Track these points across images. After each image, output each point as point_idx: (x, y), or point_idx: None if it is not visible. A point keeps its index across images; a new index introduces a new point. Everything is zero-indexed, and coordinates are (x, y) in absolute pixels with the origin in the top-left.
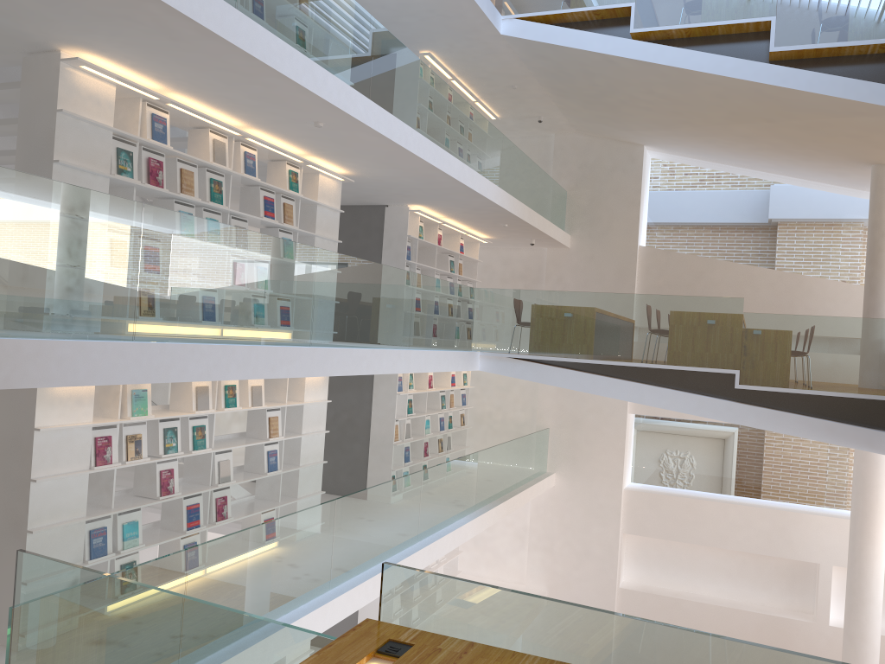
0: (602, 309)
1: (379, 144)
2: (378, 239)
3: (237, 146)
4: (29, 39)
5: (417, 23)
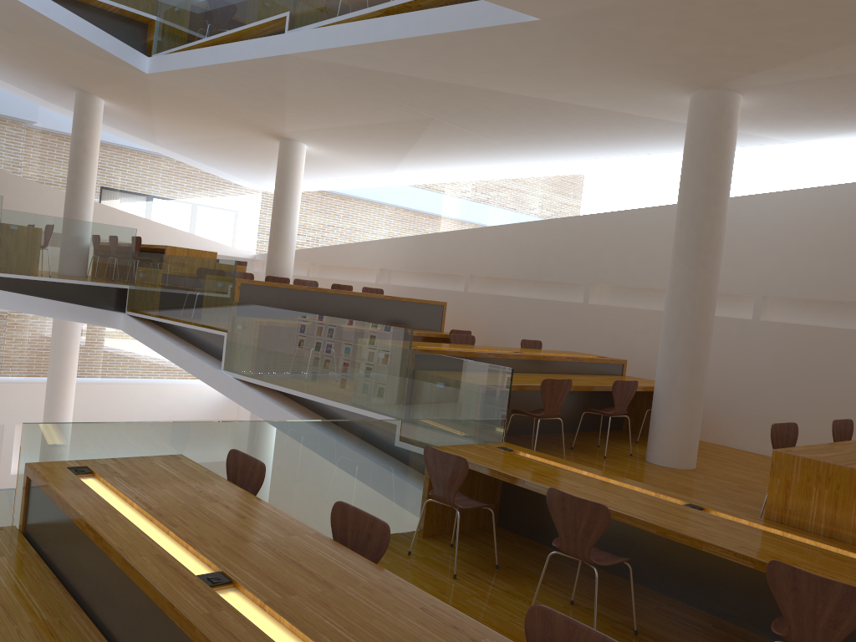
0: None
1: None
2: None
3: None
4: None
5: None
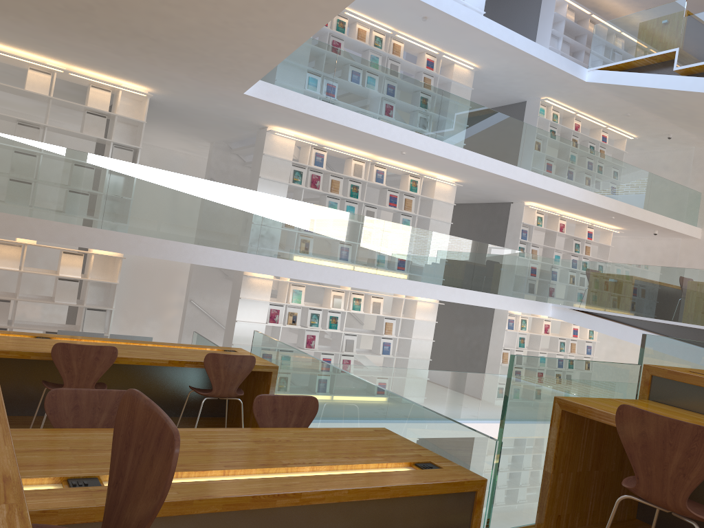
0: (635, 277)
1: (448, 162)
2: (504, 225)
3: (372, 167)
4: (254, 123)
5: (526, 81)
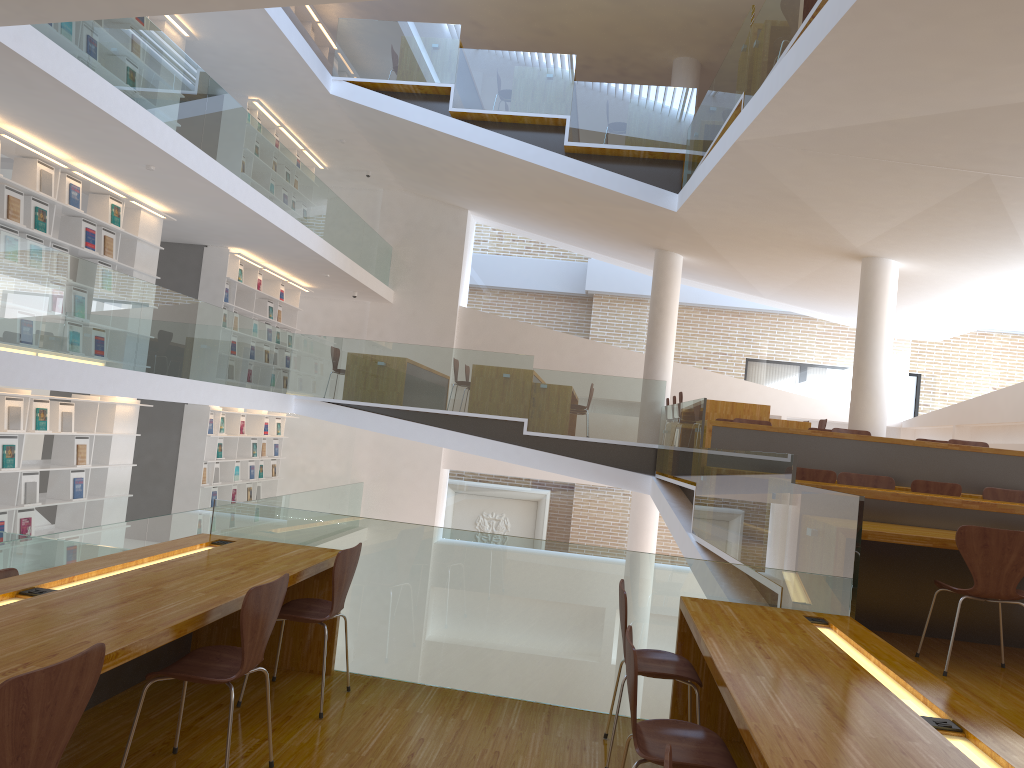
0: (413, 360)
1: (207, 190)
2: (195, 279)
3: (62, 177)
4: None
5: (248, 72)
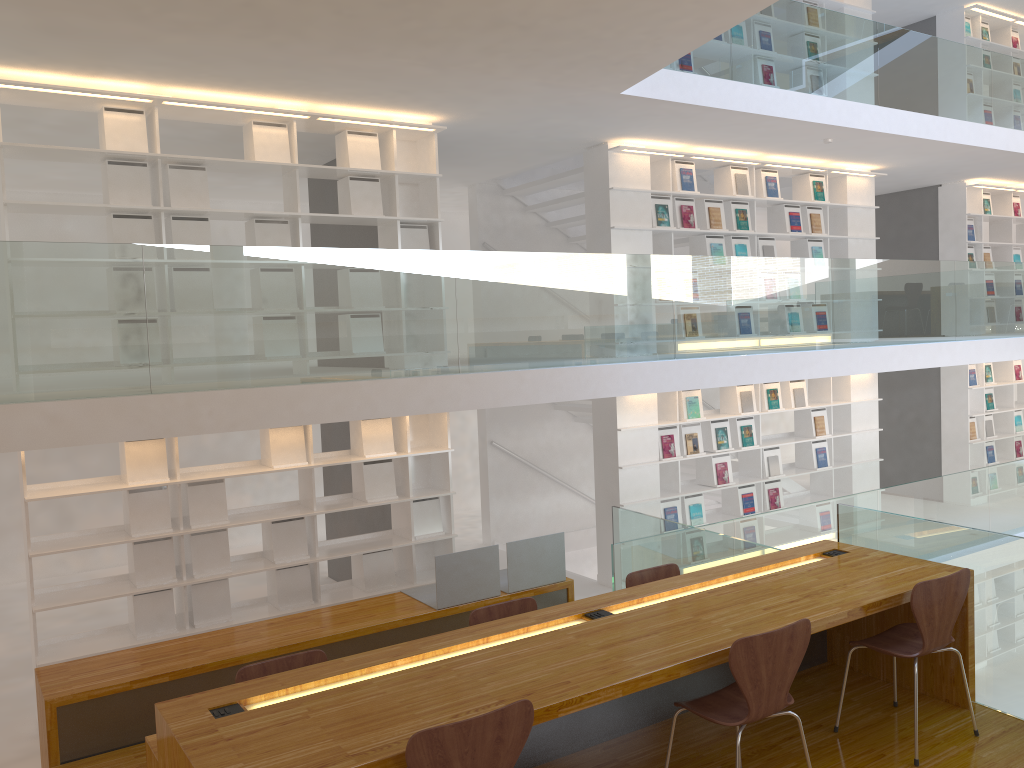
0: None
1: (897, 141)
2: (932, 224)
3: (757, 173)
4: (586, 141)
5: None
